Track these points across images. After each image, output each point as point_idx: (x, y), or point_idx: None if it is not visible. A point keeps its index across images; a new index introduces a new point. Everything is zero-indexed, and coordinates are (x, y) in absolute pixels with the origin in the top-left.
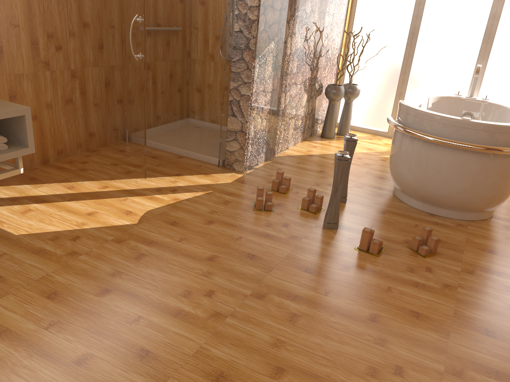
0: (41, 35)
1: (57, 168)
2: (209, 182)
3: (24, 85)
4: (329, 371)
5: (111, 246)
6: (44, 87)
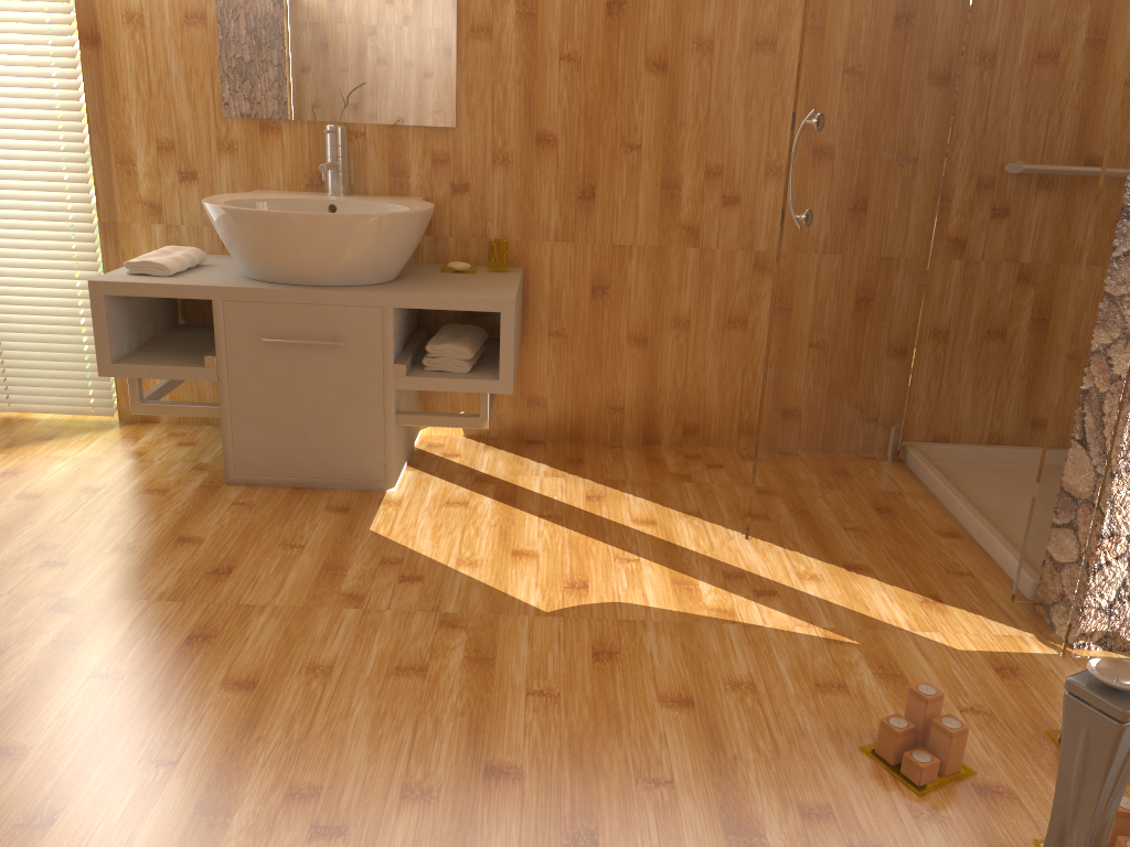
0: (690, 168)
1: (649, 458)
2: (896, 621)
3: (630, 270)
4: None
5: (416, 623)
6: (677, 282)
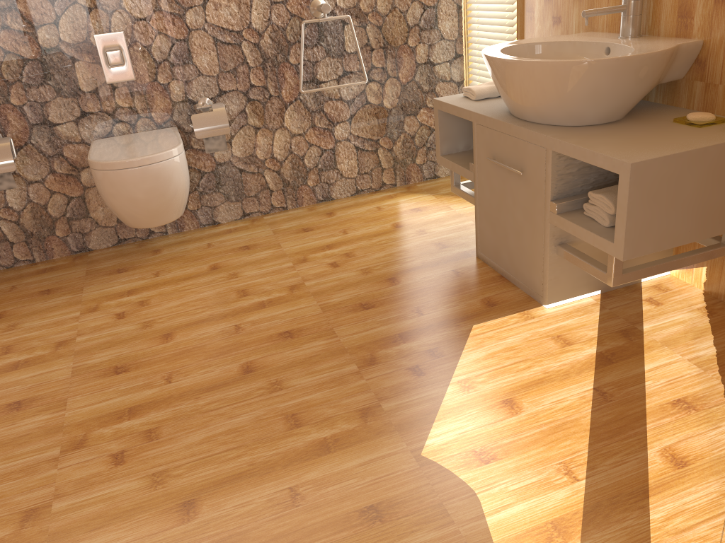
0: None
1: None
2: None
3: None
4: None
5: (355, 399)
6: None
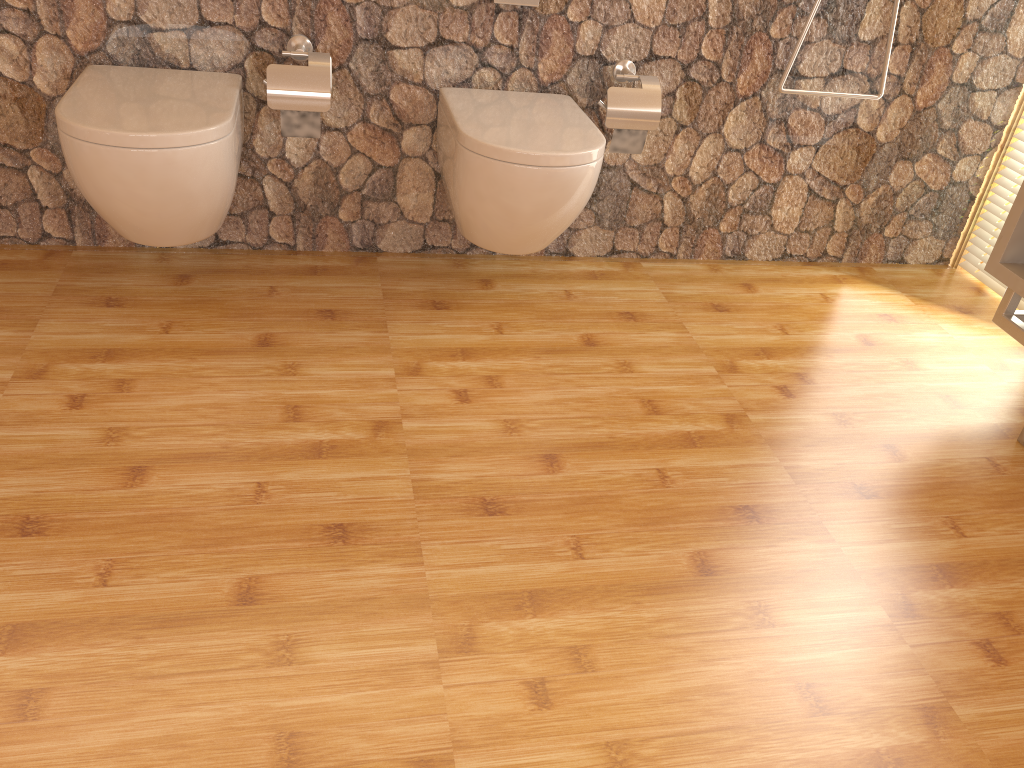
0: None
1: None
2: None
3: None
4: (138, 650)
5: (904, 682)
6: None
